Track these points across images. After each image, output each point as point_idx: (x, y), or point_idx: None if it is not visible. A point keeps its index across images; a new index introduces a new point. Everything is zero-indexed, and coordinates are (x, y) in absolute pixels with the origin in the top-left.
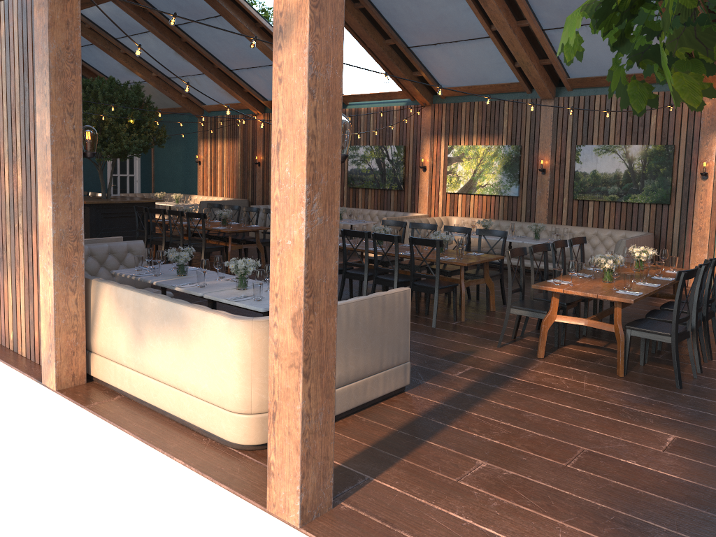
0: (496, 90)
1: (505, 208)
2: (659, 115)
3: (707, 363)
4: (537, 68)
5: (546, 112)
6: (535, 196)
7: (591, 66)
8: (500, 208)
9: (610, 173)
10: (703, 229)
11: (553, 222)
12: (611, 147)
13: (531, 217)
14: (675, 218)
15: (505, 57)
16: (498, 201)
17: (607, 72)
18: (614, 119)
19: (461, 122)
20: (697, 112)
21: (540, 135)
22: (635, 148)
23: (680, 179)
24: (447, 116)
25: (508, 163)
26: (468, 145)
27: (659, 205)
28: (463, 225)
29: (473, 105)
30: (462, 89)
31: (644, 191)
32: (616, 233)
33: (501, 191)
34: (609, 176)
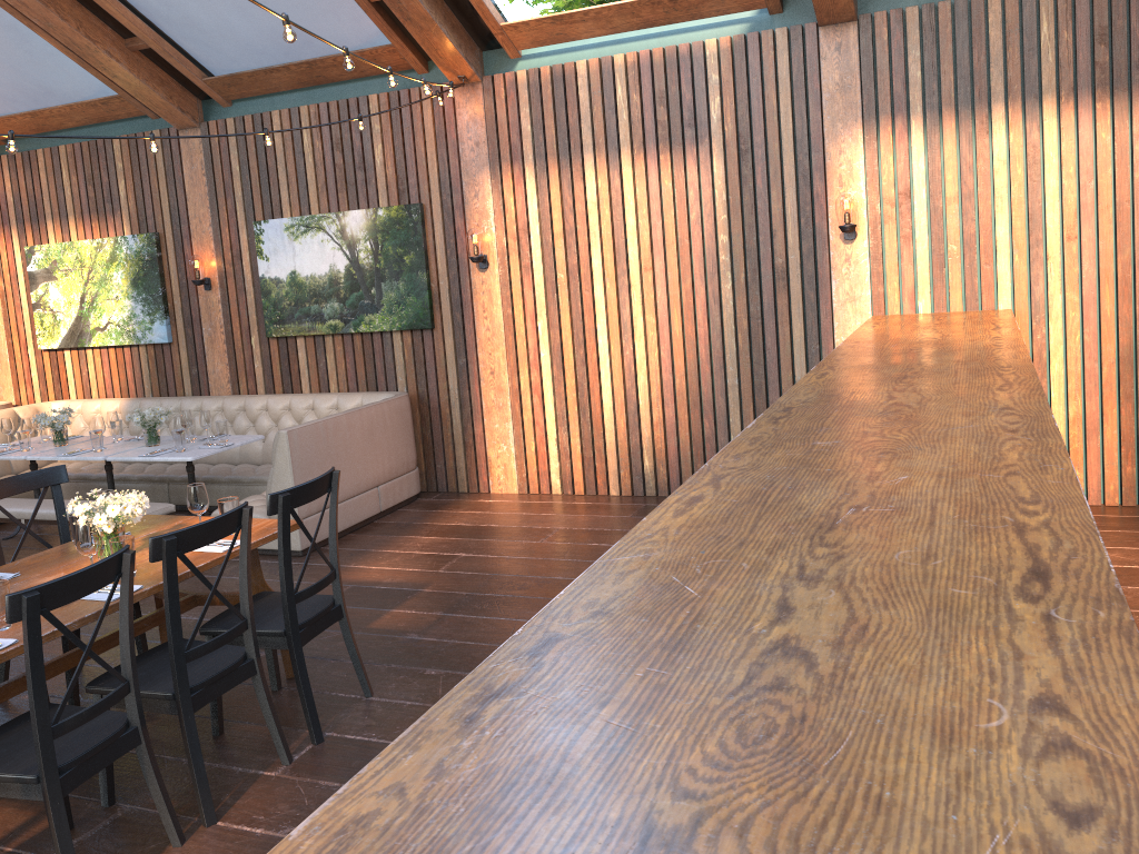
0: (89, 117)
1: (154, 371)
2: (386, 144)
3: (180, 848)
4: (120, 59)
5: (192, 156)
6: (203, 338)
7: (229, 46)
8: (145, 371)
9: (322, 274)
10: (497, 373)
11: (242, 390)
12: (315, 220)
13: (203, 383)
14: (448, 356)
15: (47, 38)
16: (139, 356)
17: (270, 58)
18: (313, 160)
19: (42, 194)
20: (450, 132)
21: (190, 208)
22: (356, 217)
23: (444, 273)
24: (15, 182)
25: (140, 273)
26: (63, 241)
27: (416, 333)
28: (10, 430)
29: (58, 153)
30: (24, 121)
31: (385, 307)
32: (345, 402)
33: (138, 336)
34: (321, 282)
